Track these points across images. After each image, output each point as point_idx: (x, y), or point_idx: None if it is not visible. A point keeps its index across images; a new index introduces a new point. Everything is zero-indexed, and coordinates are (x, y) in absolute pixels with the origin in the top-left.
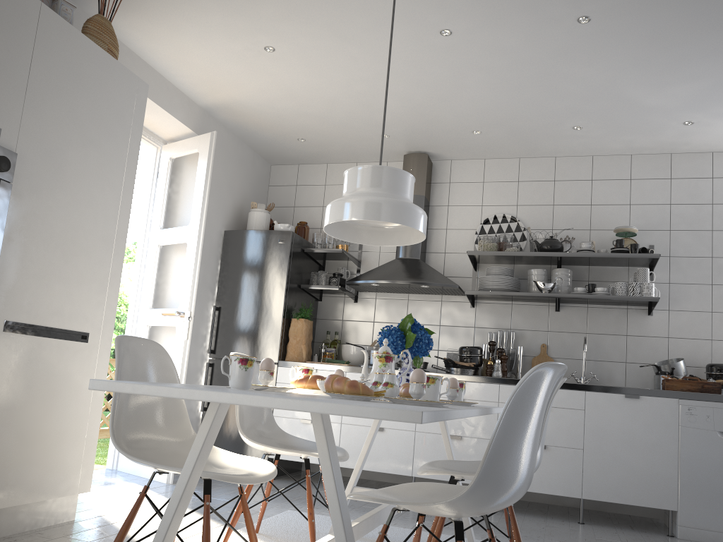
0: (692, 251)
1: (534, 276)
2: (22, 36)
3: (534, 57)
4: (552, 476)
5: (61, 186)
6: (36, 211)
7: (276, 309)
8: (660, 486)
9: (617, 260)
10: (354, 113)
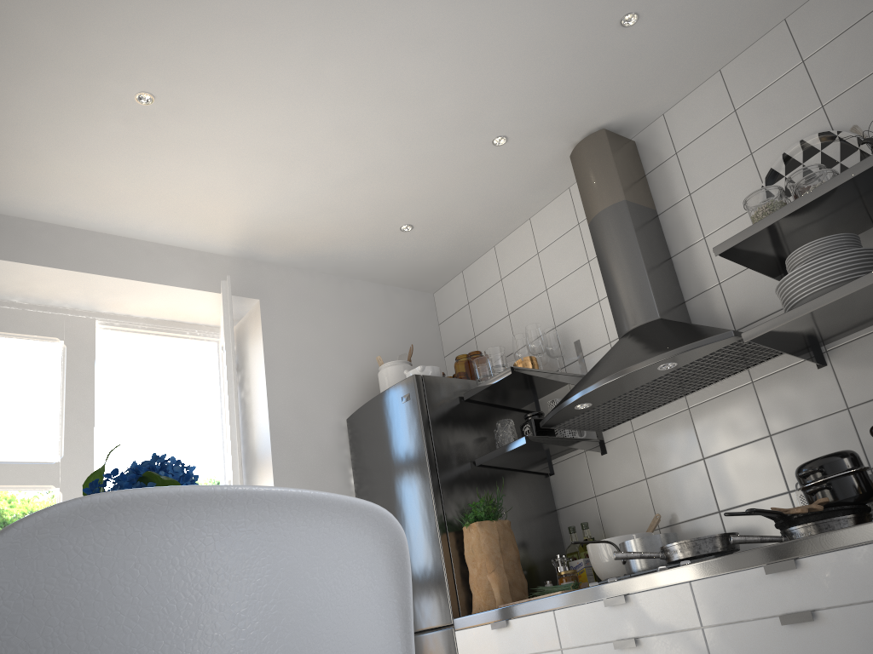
0: None
1: None
2: None
3: None
4: None
5: None
6: None
7: (426, 521)
8: None
9: None
10: (402, 130)
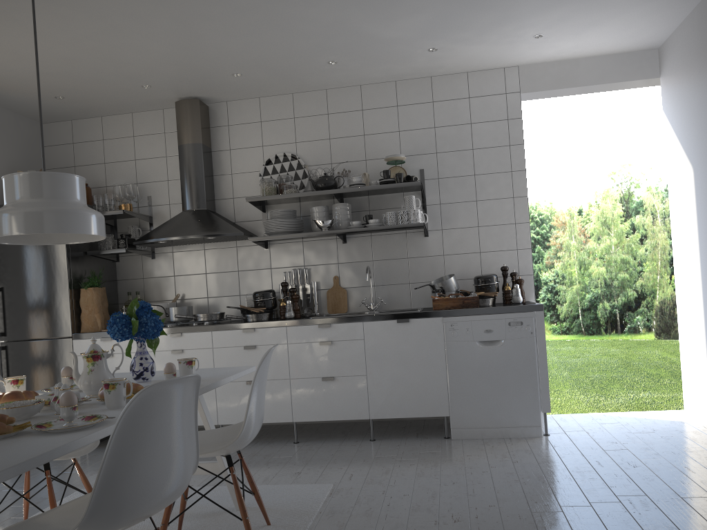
0: (458, 171)
1: (315, 214)
2: None
3: (253, 3)
4: (342, 404)
5: None
6: None
7: (60, 282)
8: (434, 397)
9: (389, 189)
10: (101, 69)
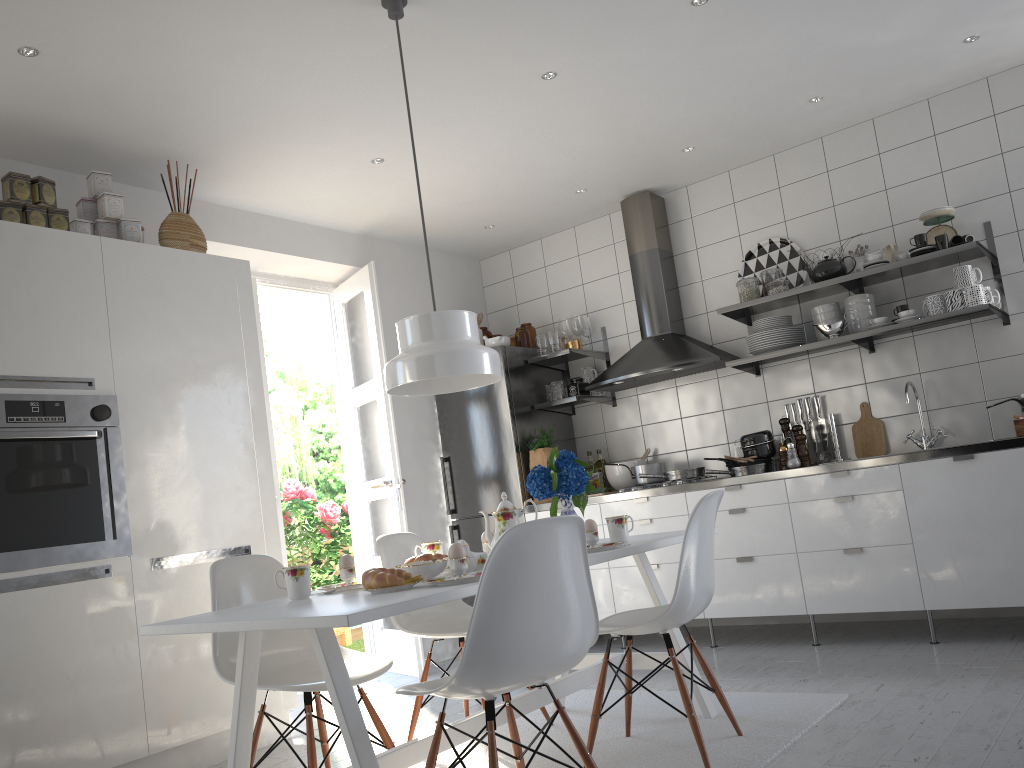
0: None
1: (818, 317)
2: (89, 280)
3: (678, 56)
4: (879, 587)
5: (174, 408)
6: (154, 443)
7: (506, 445)
8: None
9: (930, 262)
10: (524, 183)
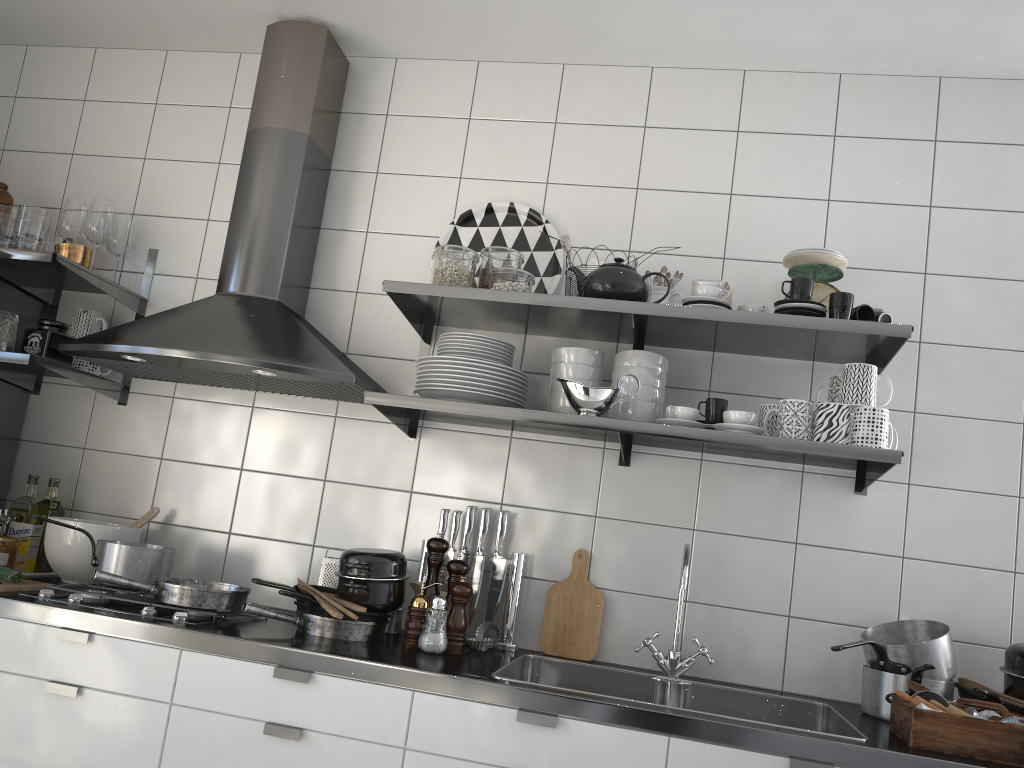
0: (980, 333)
1: (565, 368)
2: None
3: None
4: None
5: None
6: None
7: None
8: None
9: (789, 340)
10: None
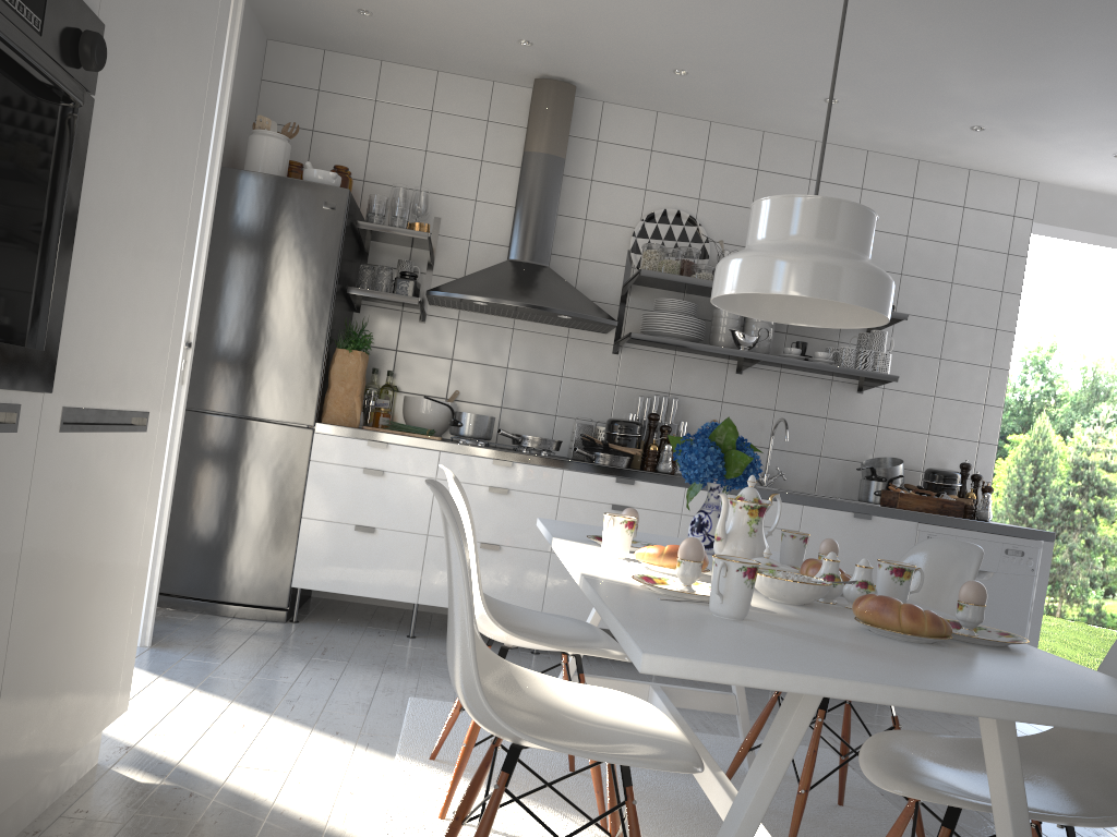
0: (924, 309)
1: (725, 321)
2: None
3: None
4: None
5: (142, 102)
6: (112, 160)
7: (314, 330)
8: None
9: None
10: None
